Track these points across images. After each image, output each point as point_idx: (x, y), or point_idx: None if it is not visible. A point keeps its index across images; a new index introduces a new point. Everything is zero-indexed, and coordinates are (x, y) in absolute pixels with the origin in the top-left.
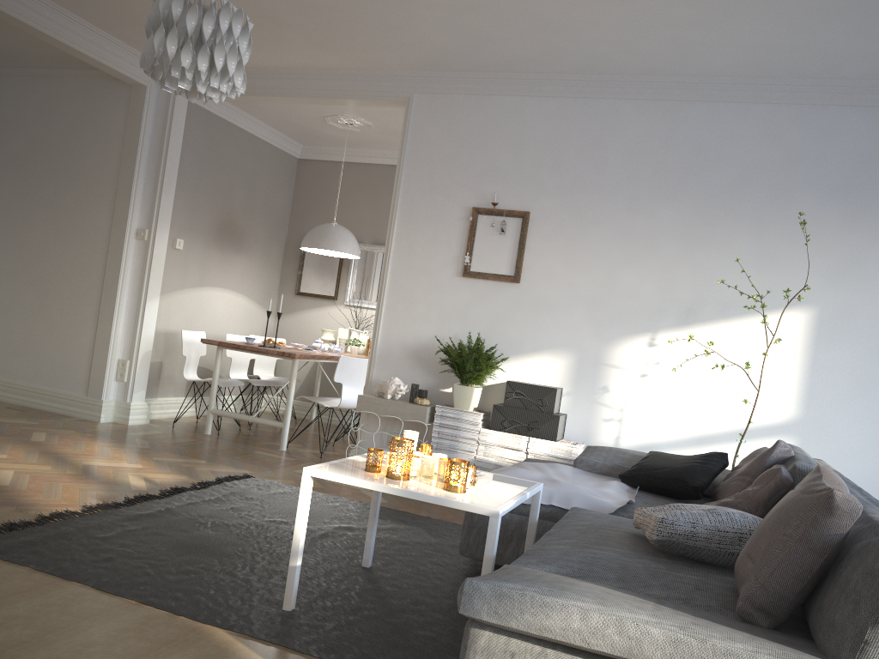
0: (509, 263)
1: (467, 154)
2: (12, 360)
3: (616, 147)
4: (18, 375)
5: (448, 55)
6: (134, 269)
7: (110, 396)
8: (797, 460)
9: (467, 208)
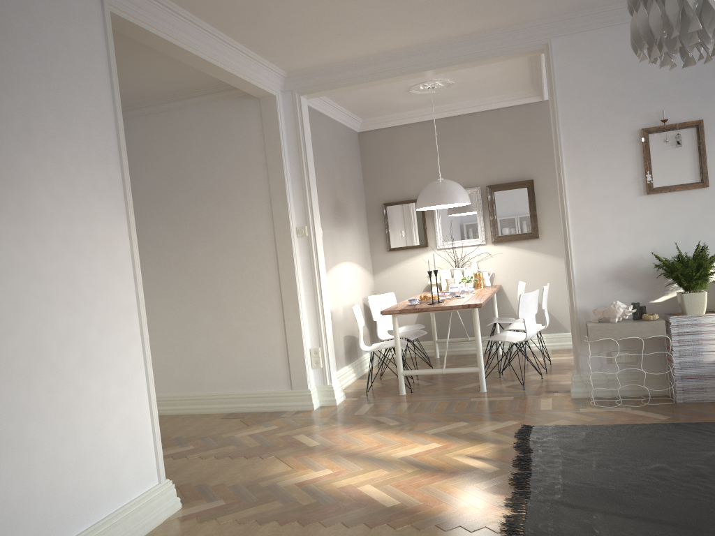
0: (692, 171)
1: (621, 82)
2: (205, 375)
3: None
4: (215, 386)
5: None
6: (301, 265)
7: (311, 384)
8: None
9: (634, 131)
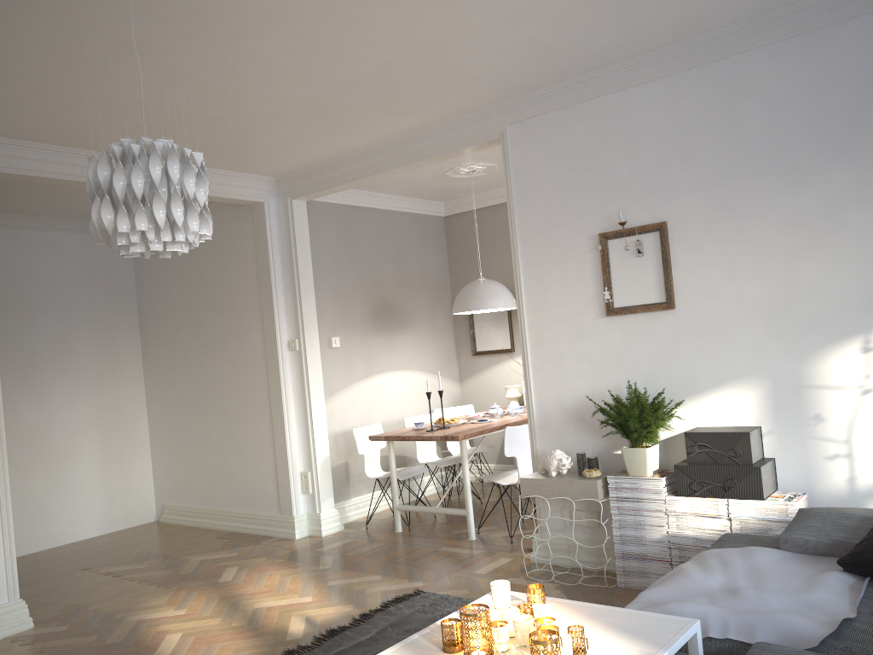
0: (657, 288)
1: (578, 175)
2: (217, 489)
3: (754, 112)
4: (224, 502)
5: (522, 75)
6: (295, 381)
7: (301, 510)
8: None
9: (593, 236)
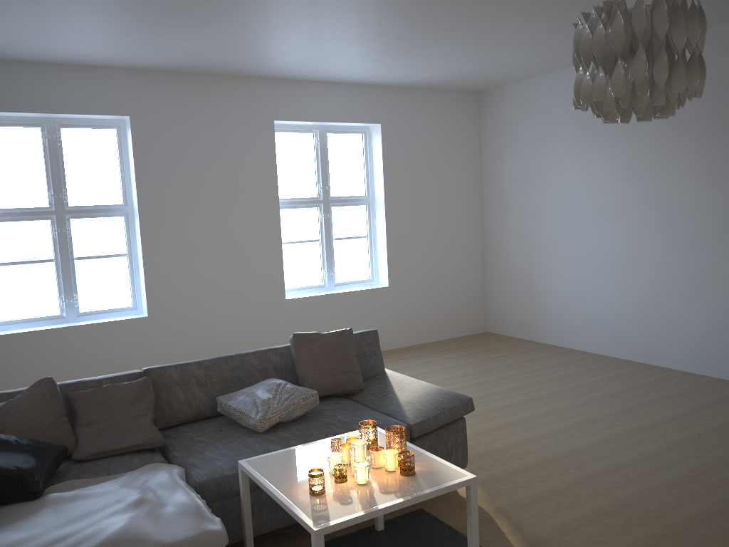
0: None
1: None
2: None
3: None
4: None
5: None
6: None
7: None
8: (81, 381)
9: None
